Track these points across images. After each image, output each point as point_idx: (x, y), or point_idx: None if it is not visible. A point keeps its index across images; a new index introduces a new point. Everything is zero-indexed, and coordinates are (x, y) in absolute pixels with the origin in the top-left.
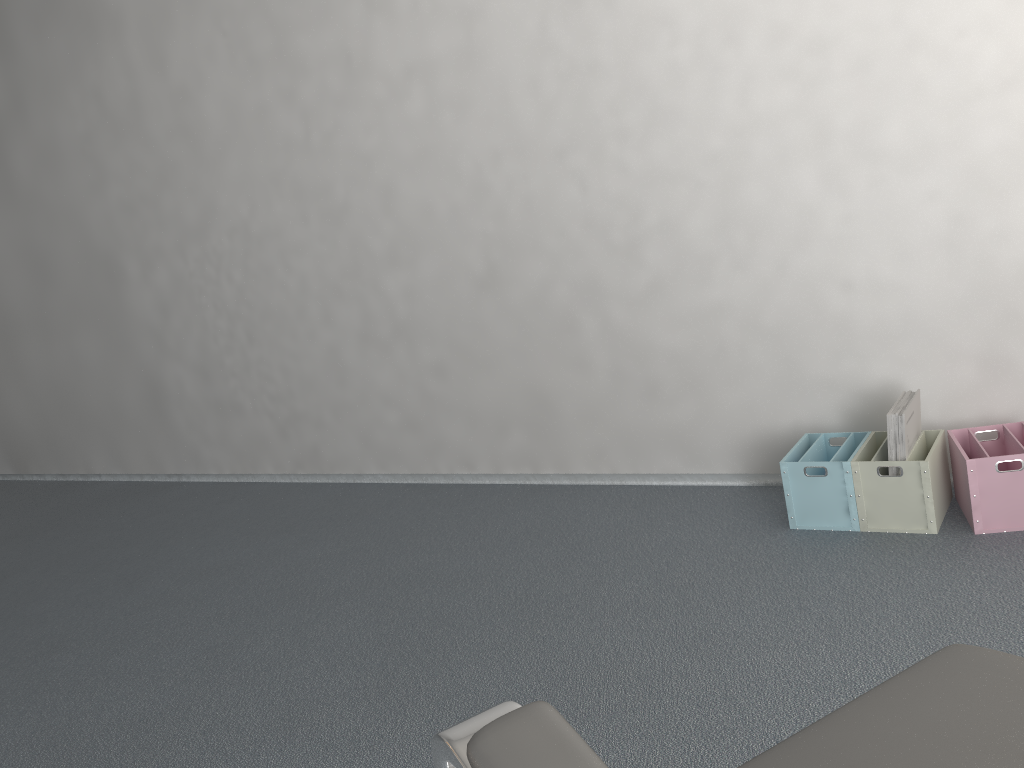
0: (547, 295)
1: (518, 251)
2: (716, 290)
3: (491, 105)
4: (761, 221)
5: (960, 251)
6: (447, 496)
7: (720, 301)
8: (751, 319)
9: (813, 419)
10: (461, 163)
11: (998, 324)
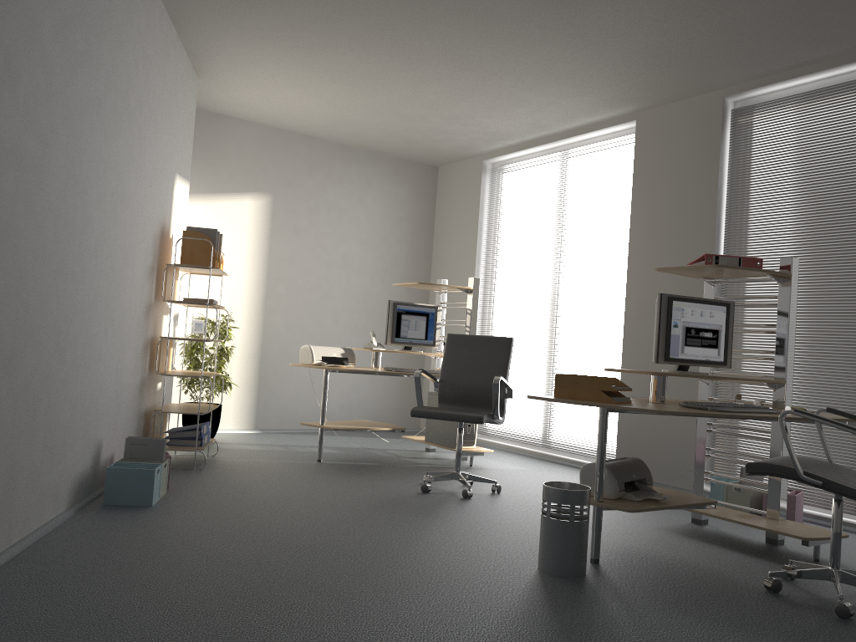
0: (32, 379)
1: (28, 339)
2: (79, 385)
3: (40, 217)
4: (93, 347)
5: (117, 374)
6: (4, 593)
7: (79, 392)
8: (83, 404)
9: (86, 464)
10: (19, 250)
11: (117, 408)
